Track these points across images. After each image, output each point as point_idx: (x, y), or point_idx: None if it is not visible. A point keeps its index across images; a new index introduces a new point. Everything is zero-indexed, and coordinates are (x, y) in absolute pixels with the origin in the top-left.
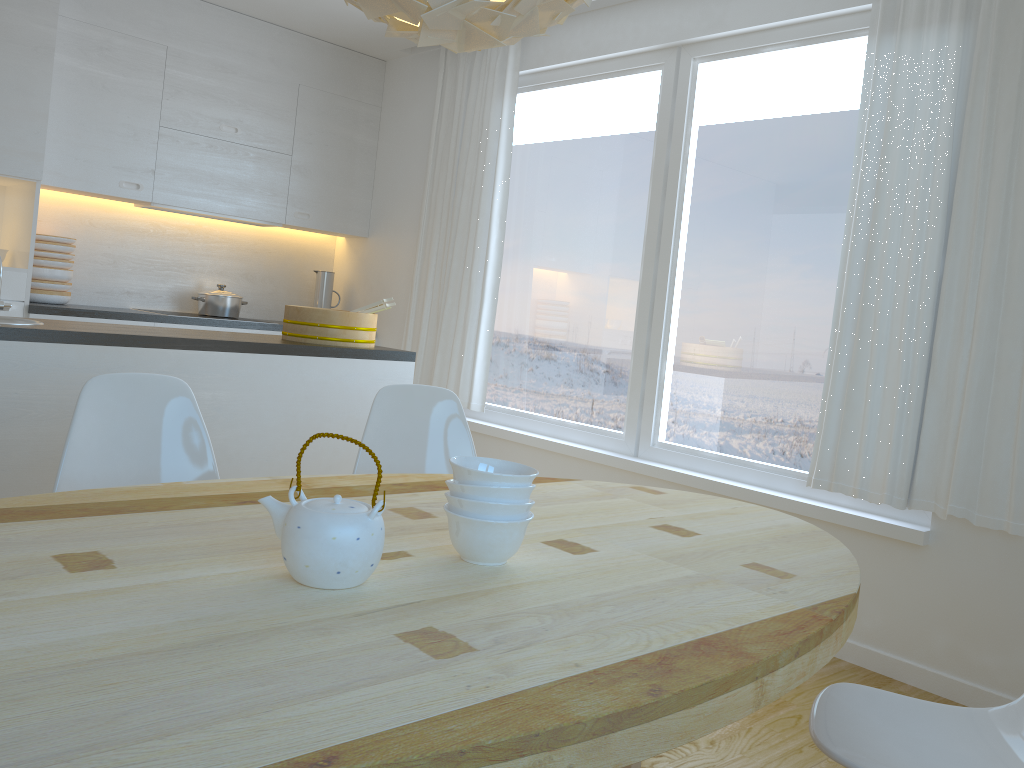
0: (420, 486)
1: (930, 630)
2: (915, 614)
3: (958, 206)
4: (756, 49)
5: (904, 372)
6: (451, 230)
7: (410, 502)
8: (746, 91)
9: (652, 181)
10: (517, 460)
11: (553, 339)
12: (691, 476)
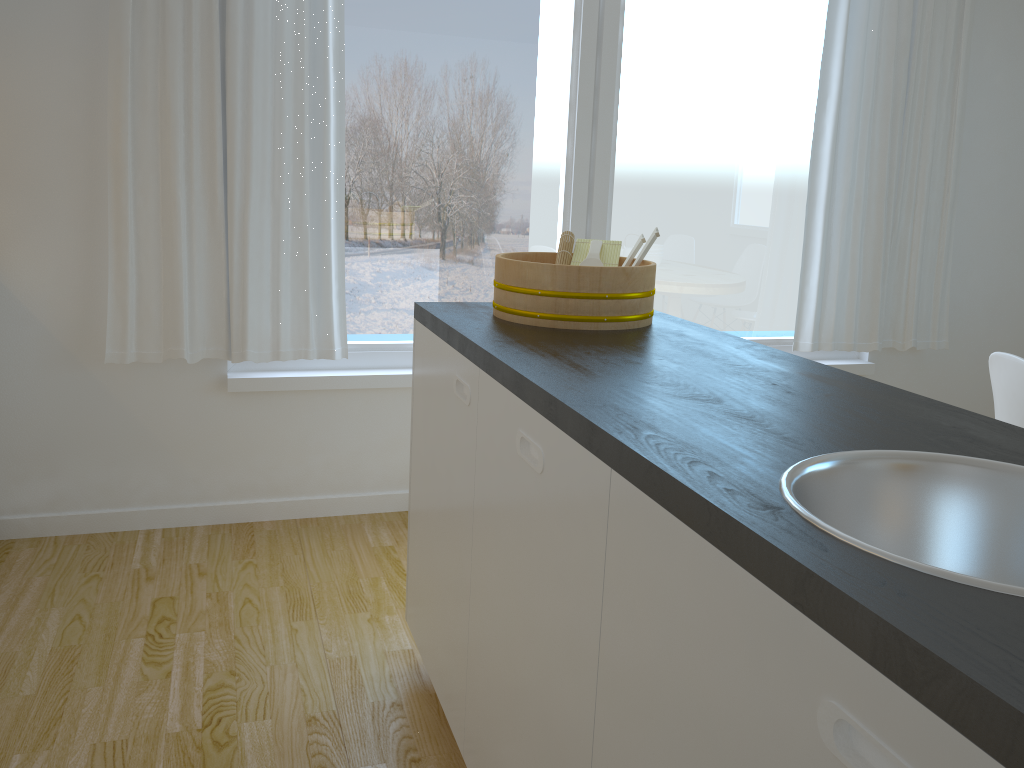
0: None
1: None
2: None
3: (911, 103)
4: None
5: (884, 242)
6: (234, 67)
7: None
8: None
9: (581, 31)
10: (407, 410)
11: (427, 237)
12: None
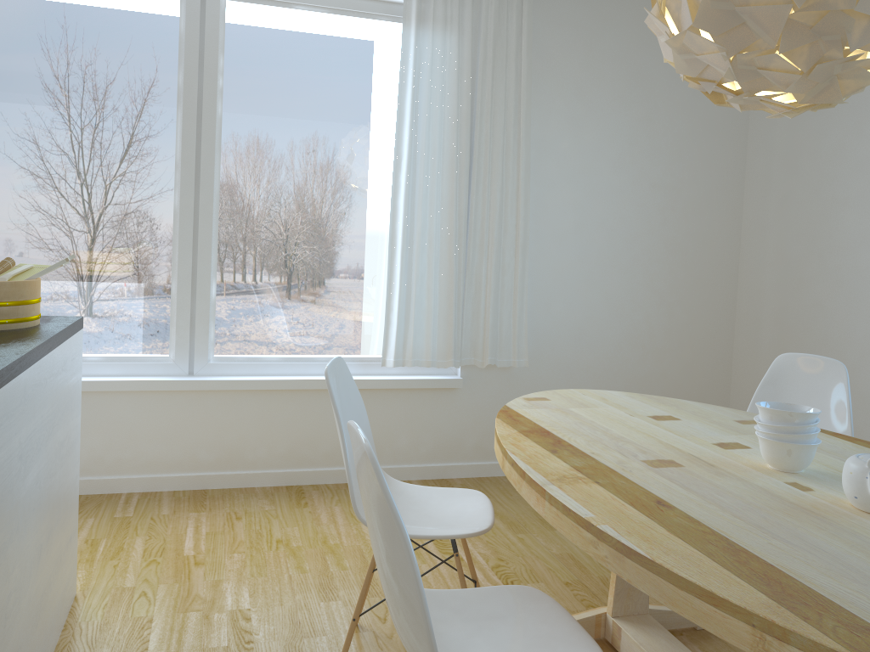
0: (557, 447)
1: (463, 439)
2: (454, 432)
3: (477, 164)
4: (289, 4)
5: (455, 276)
6: None
7: (623, 458)
8: (279, 39)
9: (183, 107)
10: None
11: None
12: (274, 380)
